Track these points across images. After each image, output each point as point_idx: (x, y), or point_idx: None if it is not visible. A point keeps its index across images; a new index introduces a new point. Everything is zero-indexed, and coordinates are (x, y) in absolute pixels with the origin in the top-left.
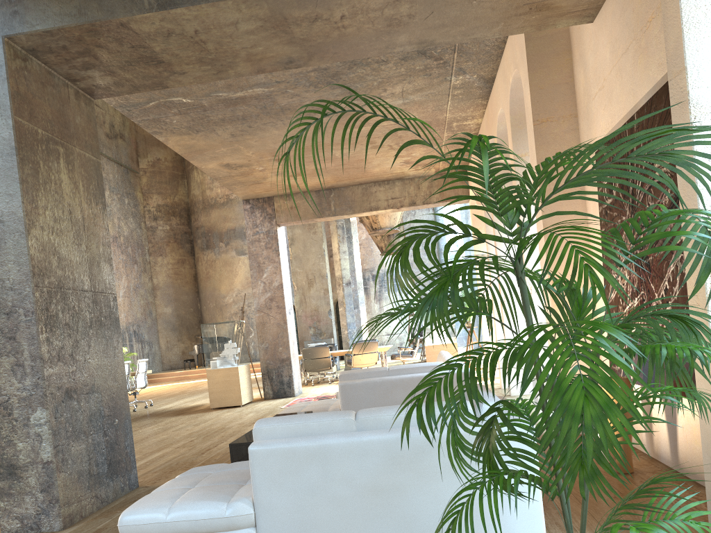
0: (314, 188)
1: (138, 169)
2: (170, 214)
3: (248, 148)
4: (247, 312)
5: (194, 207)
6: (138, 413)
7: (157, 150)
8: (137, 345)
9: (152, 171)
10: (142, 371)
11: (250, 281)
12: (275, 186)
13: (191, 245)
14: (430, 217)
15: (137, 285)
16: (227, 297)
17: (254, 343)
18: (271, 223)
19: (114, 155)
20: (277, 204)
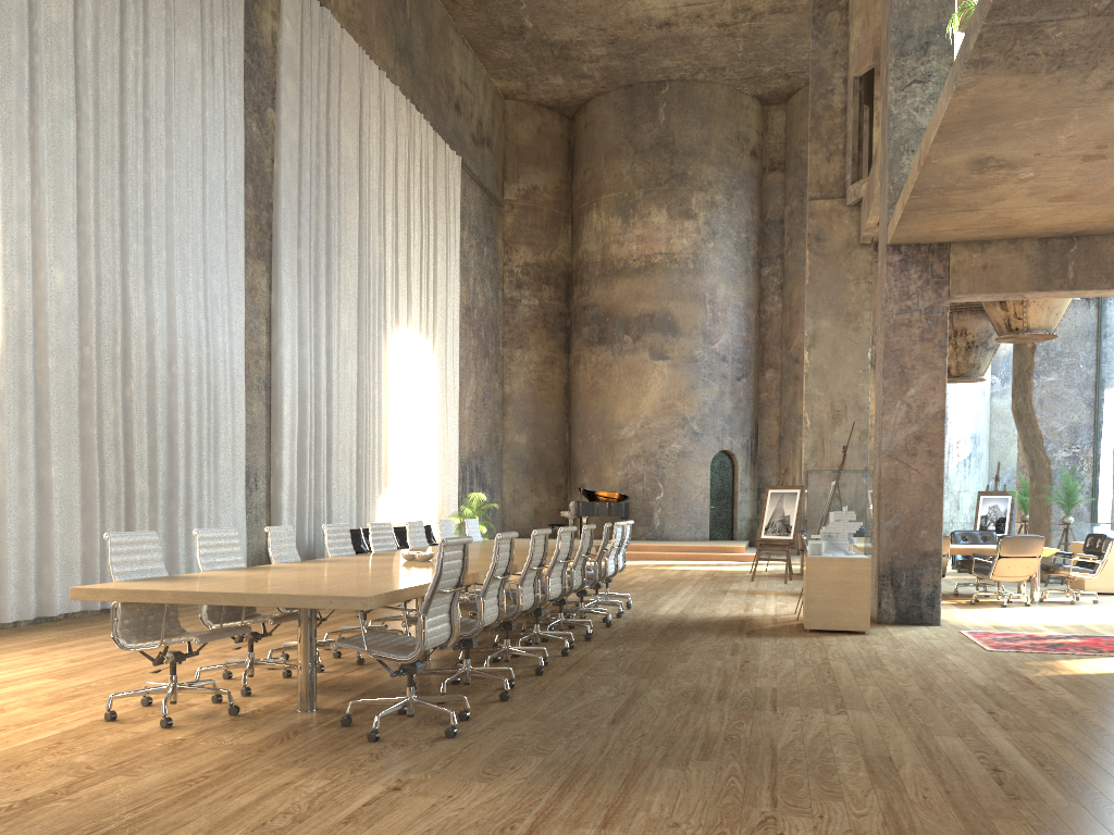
0: (1045, 232)
1: (502, 201)
2: (542, 281)
3: (1084, 121)
4: (656, 457)
5: (582, 273)
6: (638, 618)
7: (534, 173)
8: (477, 492)
9: (523, 205)
10: (624, 542)
11: (668, 405)
12: (988, 220)
13: (567, 335)
14: (1090, 320)
15: (485, 392)
16: (625, 427)
17: (662, 510)
18: (938, 293)
19: (478, 172)
20: (956, 258)
